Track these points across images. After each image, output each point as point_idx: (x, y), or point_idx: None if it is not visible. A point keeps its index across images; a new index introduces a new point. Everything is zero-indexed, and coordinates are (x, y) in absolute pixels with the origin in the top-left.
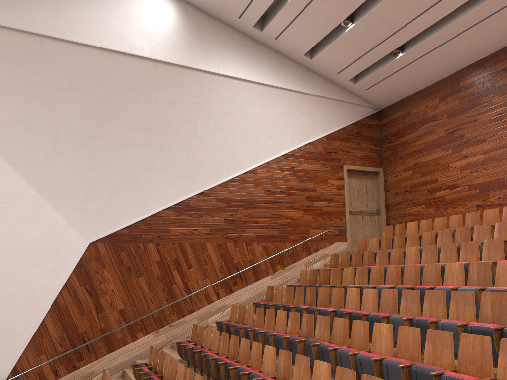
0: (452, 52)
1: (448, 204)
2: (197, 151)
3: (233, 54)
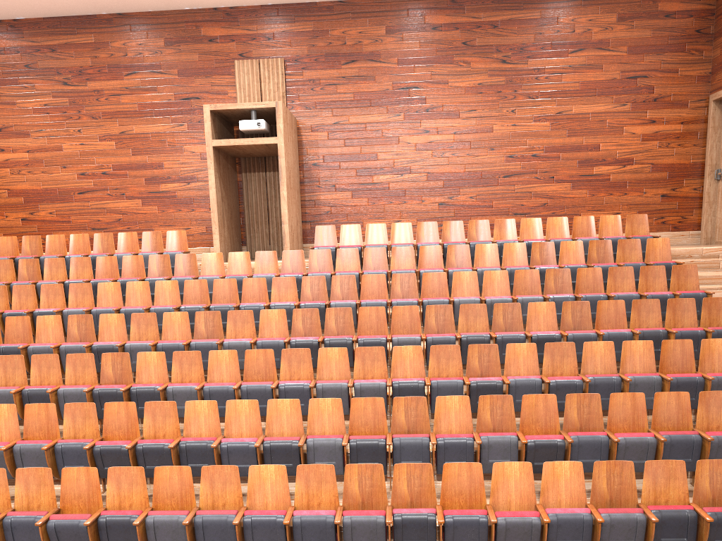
0: None
1: None
2: None
3: None
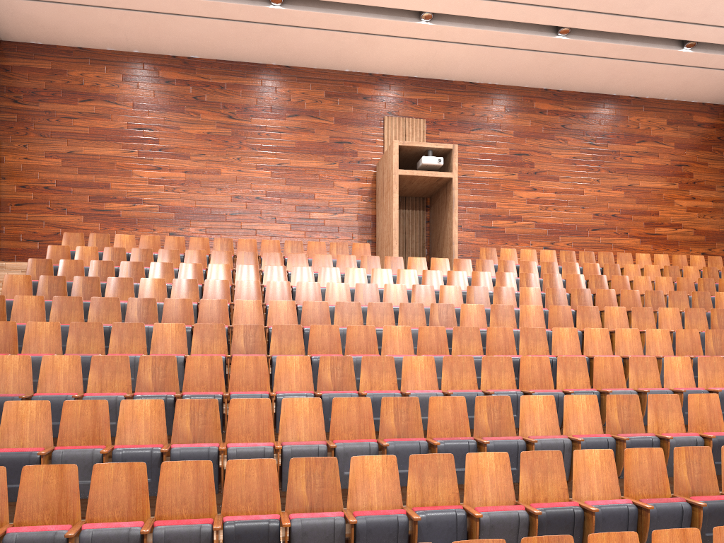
0: (172, 30)
1: (127, 223)
2: None
3: None
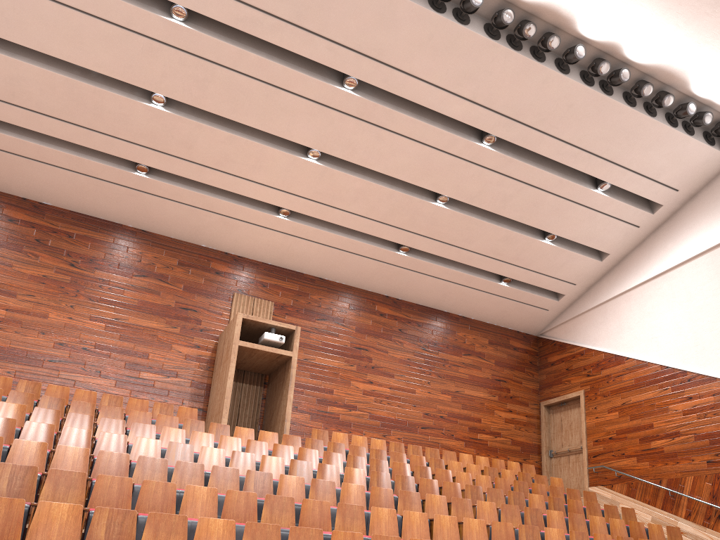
0: (28, 174)
1: None
2: None
3: None
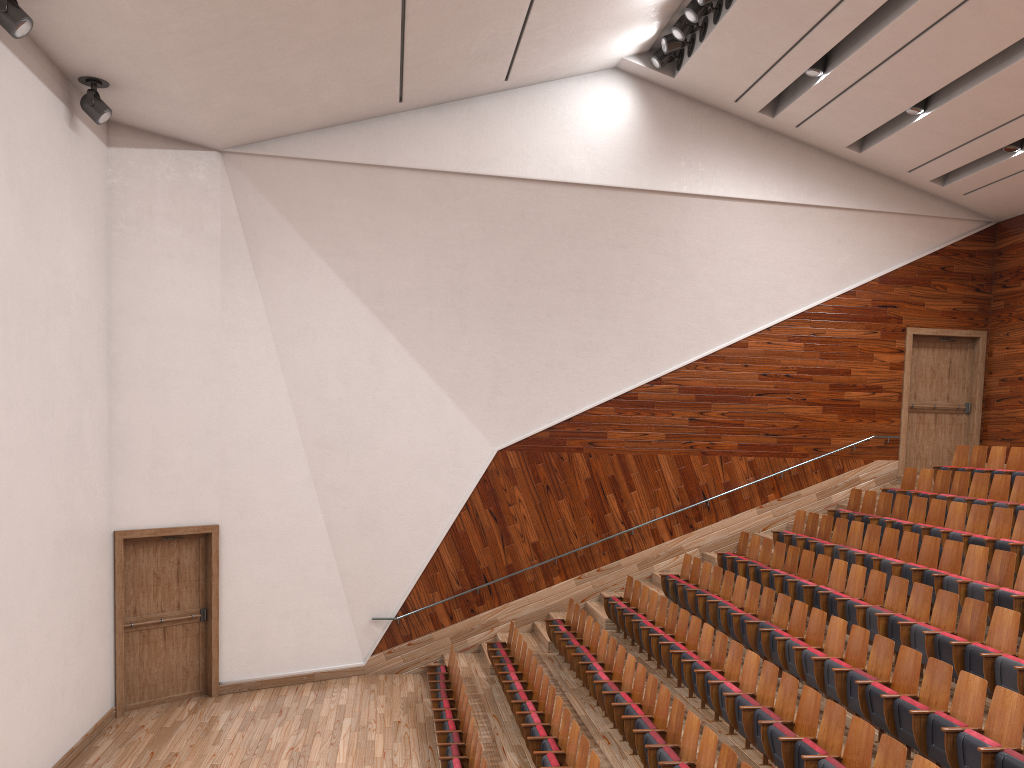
0: None
1: None
2: (654, 317)
3: (723, 158)
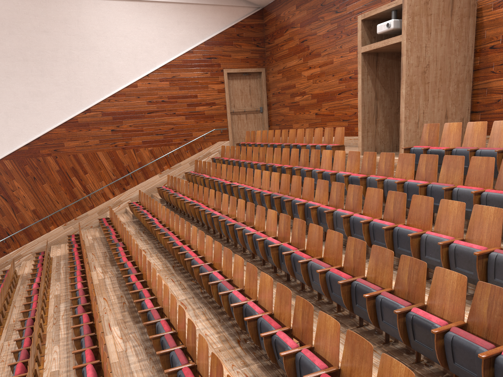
0: None
1: (301, 109)
2: (77, 73)
3: None
